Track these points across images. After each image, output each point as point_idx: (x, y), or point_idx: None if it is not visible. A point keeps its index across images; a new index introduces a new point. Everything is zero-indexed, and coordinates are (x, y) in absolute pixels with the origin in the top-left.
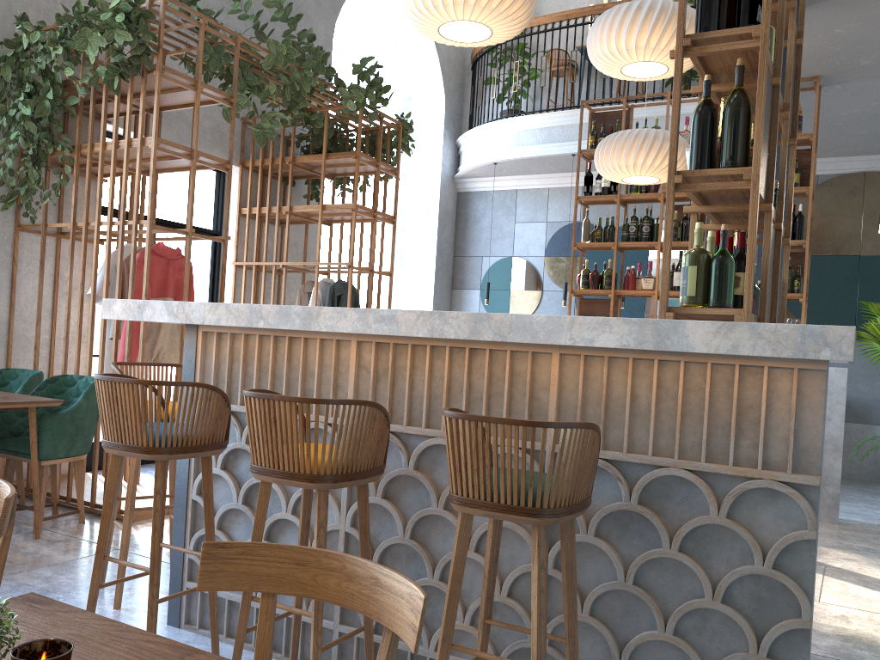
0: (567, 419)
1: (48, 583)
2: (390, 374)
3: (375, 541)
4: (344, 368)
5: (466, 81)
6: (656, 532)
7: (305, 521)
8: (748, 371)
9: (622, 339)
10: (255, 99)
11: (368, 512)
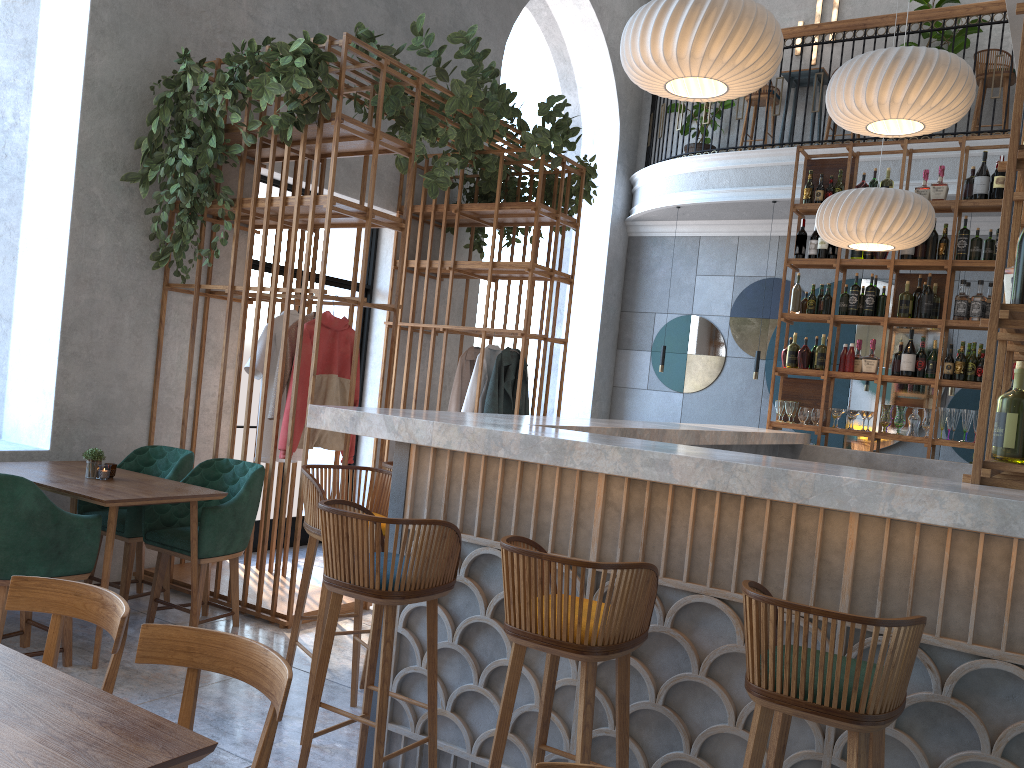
0: (864, 590)
1: (222, 706)
2: (645, 516)
3: None
4: (587, 503)
5: (644, 106)
6: (971, 731)
7: (550, 682)
8: None
9: (956, 517)
10: None
11: (628, 681)
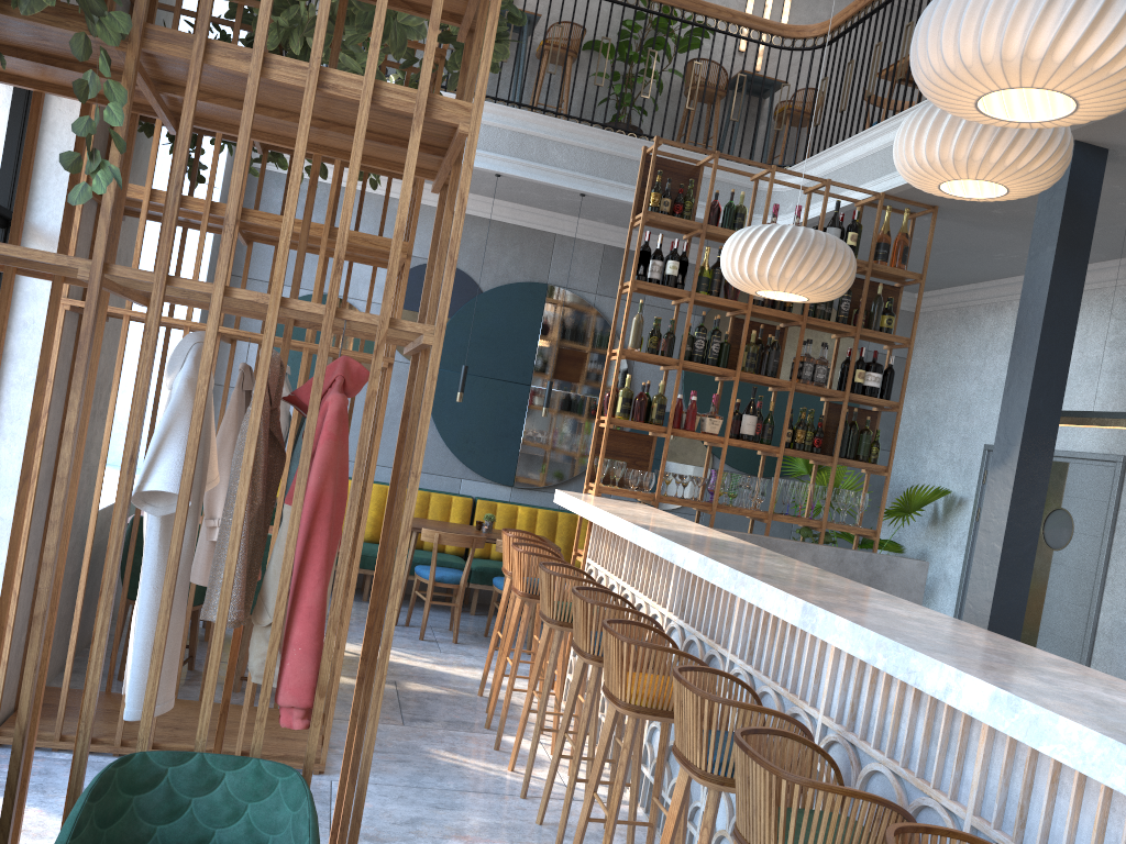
0: None
1: None
2: None
3: None
4: None
5: None
6: None
7: None
8: None
9: None
10: None
11: None
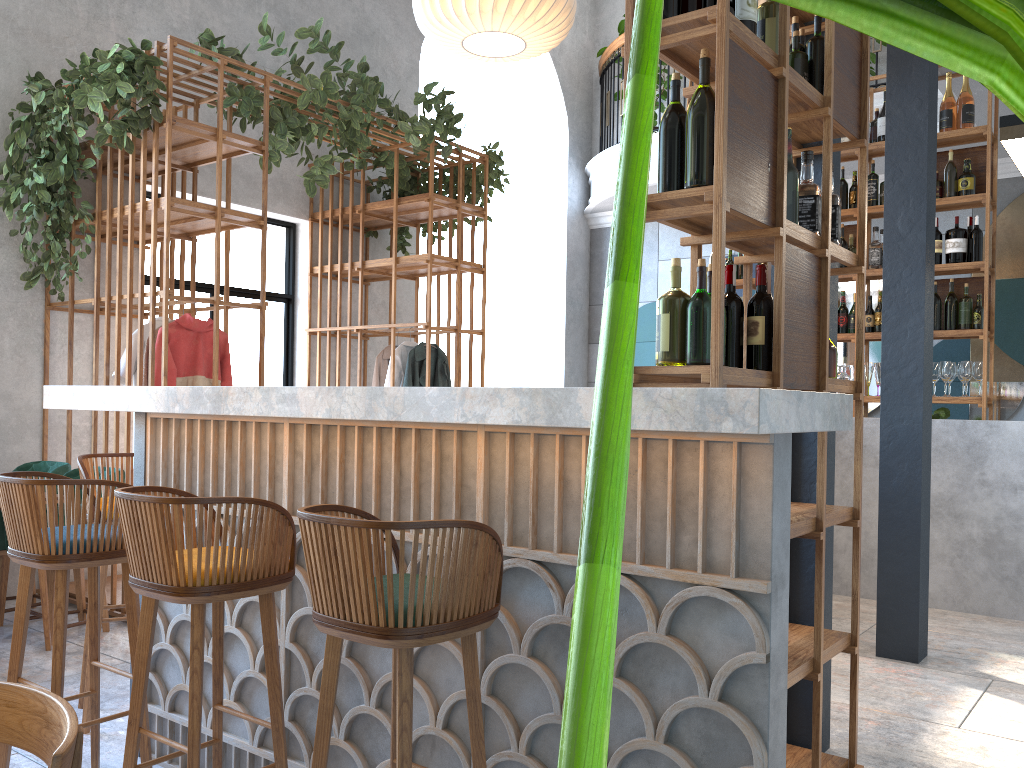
0: (498, 512)
1: None
2: (321, 461)
3: (317, 660)
4: (281, 455)
5: (594, 97)
6: None
7: (217, 637)
8: (686, 447)
9: (514, 413)
10: (325, 142)
11: (273, 628)
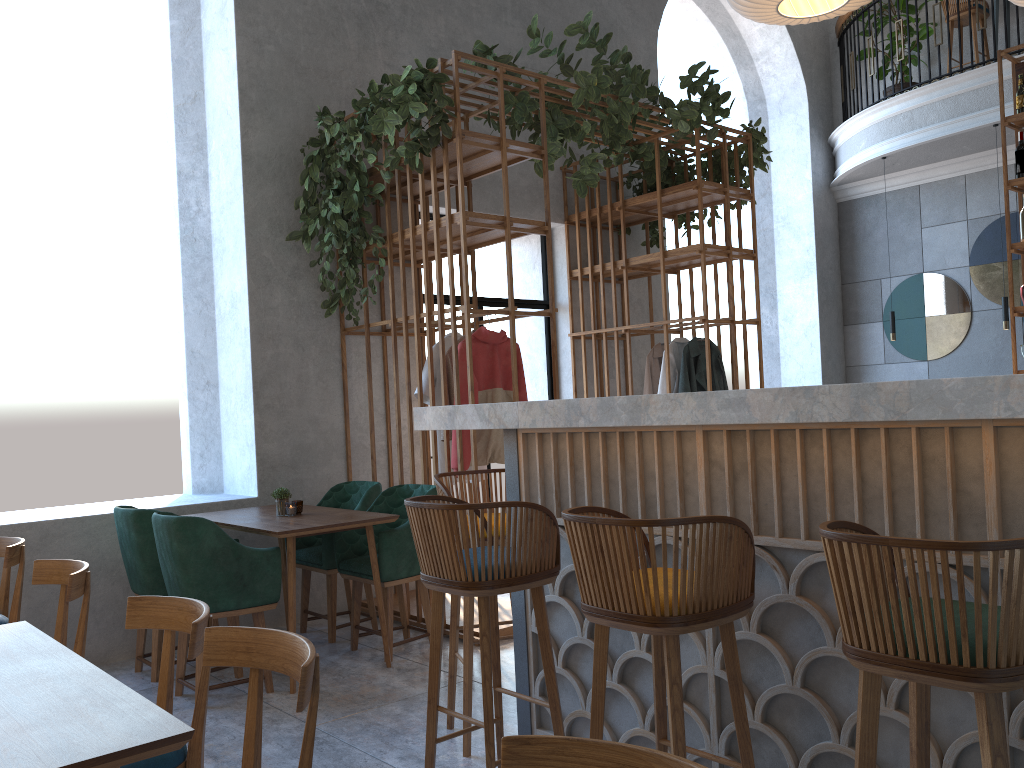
0: (1017, 521)
1: (397, 723)
2: (750, 470)
3: (756, 689)
4: (690, 466)
5: (832, 61)
6: None
7: (659, 667)
8: None
9: None
10: (574, 142)
11: (737, 658)
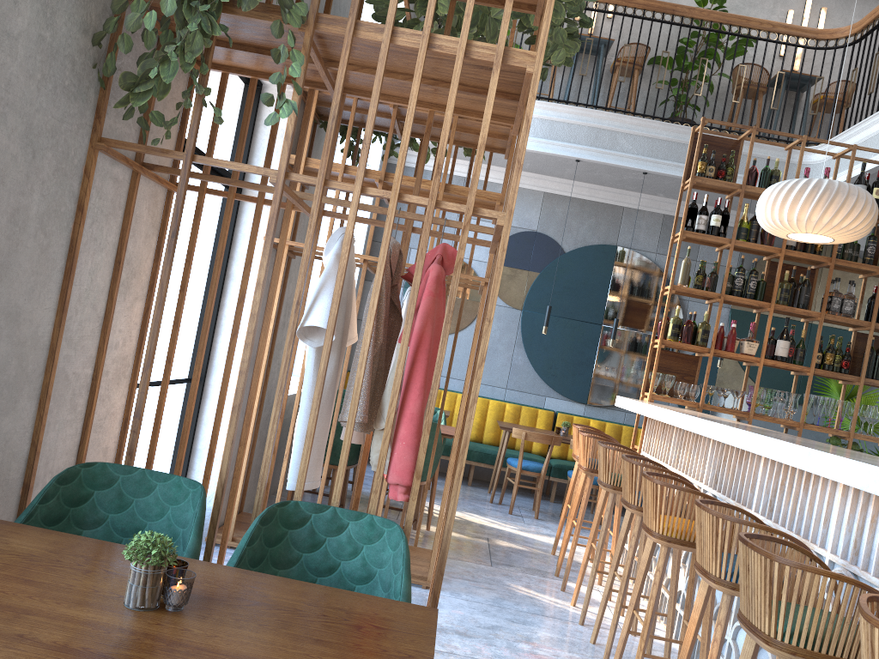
0: None
1: None
2: None
3: None
4: None
5: None
6: None
7: None
8: None
9: None
10: None
11: None
